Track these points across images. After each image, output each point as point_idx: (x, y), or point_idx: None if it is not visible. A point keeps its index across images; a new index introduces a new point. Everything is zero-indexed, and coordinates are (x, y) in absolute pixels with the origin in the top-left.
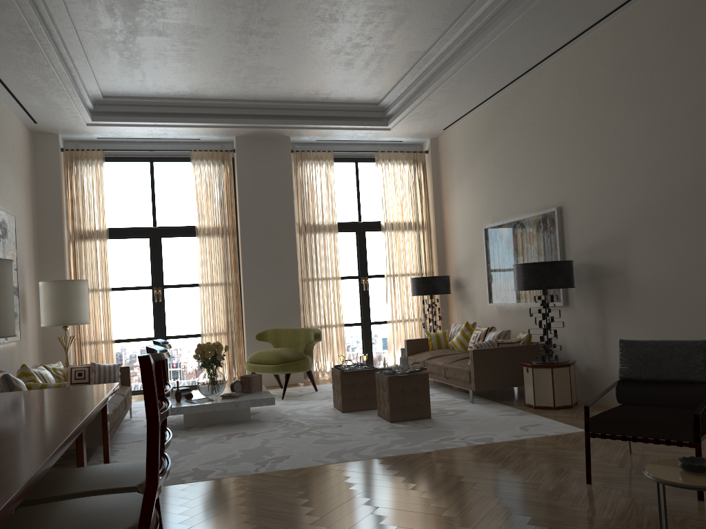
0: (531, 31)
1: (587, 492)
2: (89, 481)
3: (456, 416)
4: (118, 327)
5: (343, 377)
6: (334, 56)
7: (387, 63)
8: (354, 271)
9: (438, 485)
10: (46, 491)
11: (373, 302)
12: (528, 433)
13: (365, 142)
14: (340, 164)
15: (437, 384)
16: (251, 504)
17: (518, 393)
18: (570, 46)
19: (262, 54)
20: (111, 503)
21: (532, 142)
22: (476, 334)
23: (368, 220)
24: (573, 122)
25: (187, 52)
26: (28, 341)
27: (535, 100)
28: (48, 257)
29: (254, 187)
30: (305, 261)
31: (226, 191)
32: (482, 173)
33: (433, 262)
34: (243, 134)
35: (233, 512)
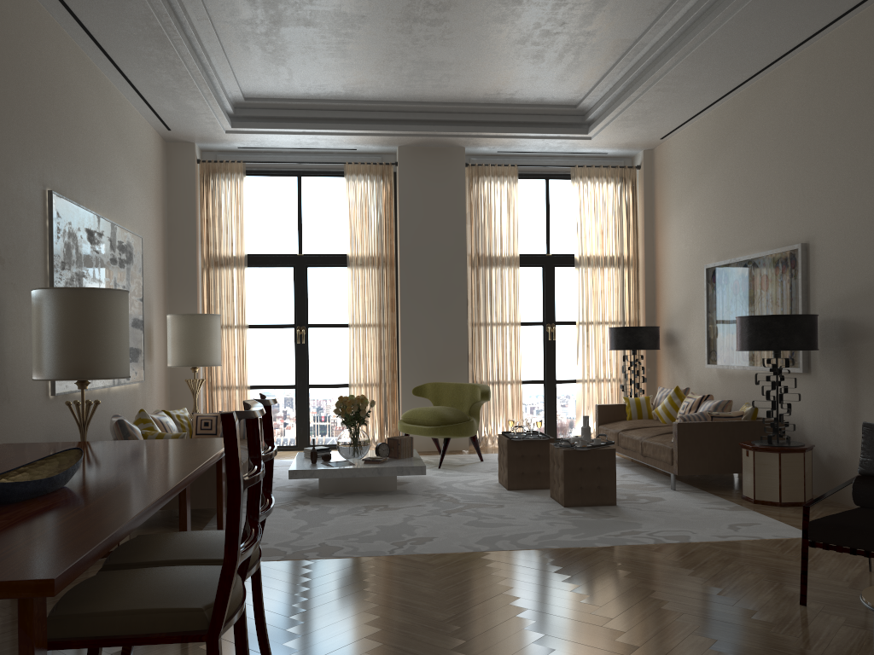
0: (775, 11)
1: (798, 616)
2: (178, 549)
3: (649, 505)
4: (255, 371)
5: (511, 446)
6: (518, 46)
7: (586, 54)
8: (537, 316)
9: (606, 590)
10: (132, 556)
11: (560, 356)
12: (737, 534)
13: (559, 154)
14: (526, 181)
15: (634, 462)
16: (378, 591)
17: (737, 482)
18: (831, 30)
19: (429, 46)
20: (194, 576)
21: (774, 158)
22: (687, 403)
23: (559, 253)
24: (830, 131)
25: (340, 44)
26: (154, 383)
27: (780, 101)
28: (179, 287)
29: (419, 208)
30: (477, 301)
31: (385, 213)
32: (707, 196)
33: (639, 309)
34: (408, 144)
35: (355, 598)
